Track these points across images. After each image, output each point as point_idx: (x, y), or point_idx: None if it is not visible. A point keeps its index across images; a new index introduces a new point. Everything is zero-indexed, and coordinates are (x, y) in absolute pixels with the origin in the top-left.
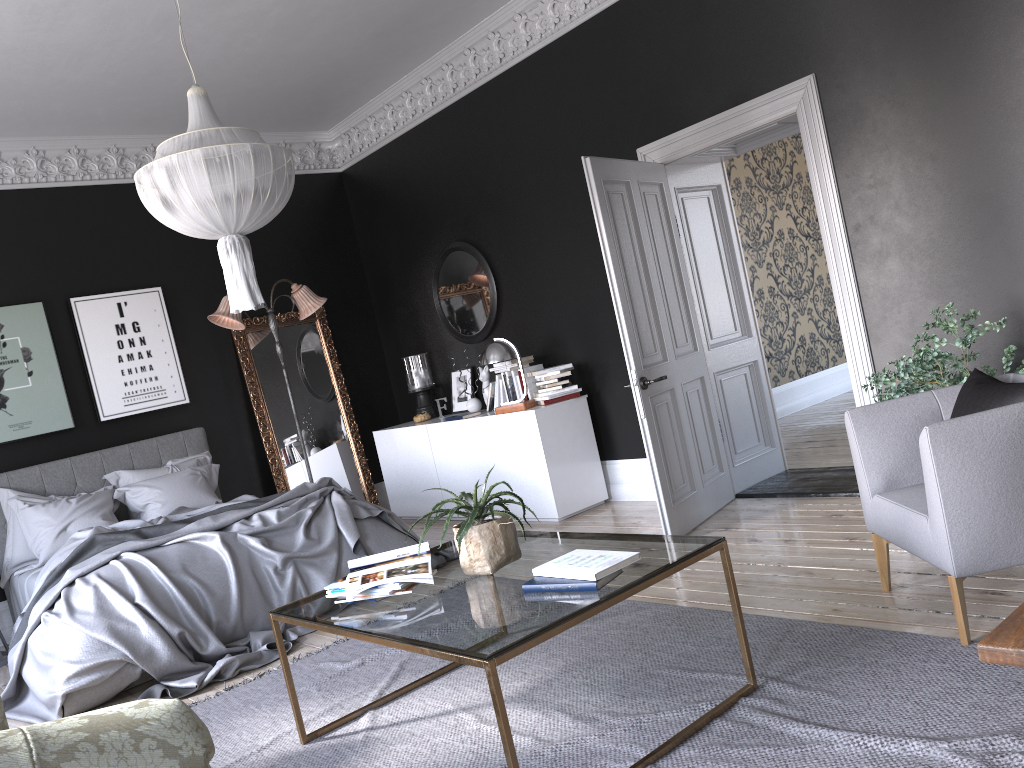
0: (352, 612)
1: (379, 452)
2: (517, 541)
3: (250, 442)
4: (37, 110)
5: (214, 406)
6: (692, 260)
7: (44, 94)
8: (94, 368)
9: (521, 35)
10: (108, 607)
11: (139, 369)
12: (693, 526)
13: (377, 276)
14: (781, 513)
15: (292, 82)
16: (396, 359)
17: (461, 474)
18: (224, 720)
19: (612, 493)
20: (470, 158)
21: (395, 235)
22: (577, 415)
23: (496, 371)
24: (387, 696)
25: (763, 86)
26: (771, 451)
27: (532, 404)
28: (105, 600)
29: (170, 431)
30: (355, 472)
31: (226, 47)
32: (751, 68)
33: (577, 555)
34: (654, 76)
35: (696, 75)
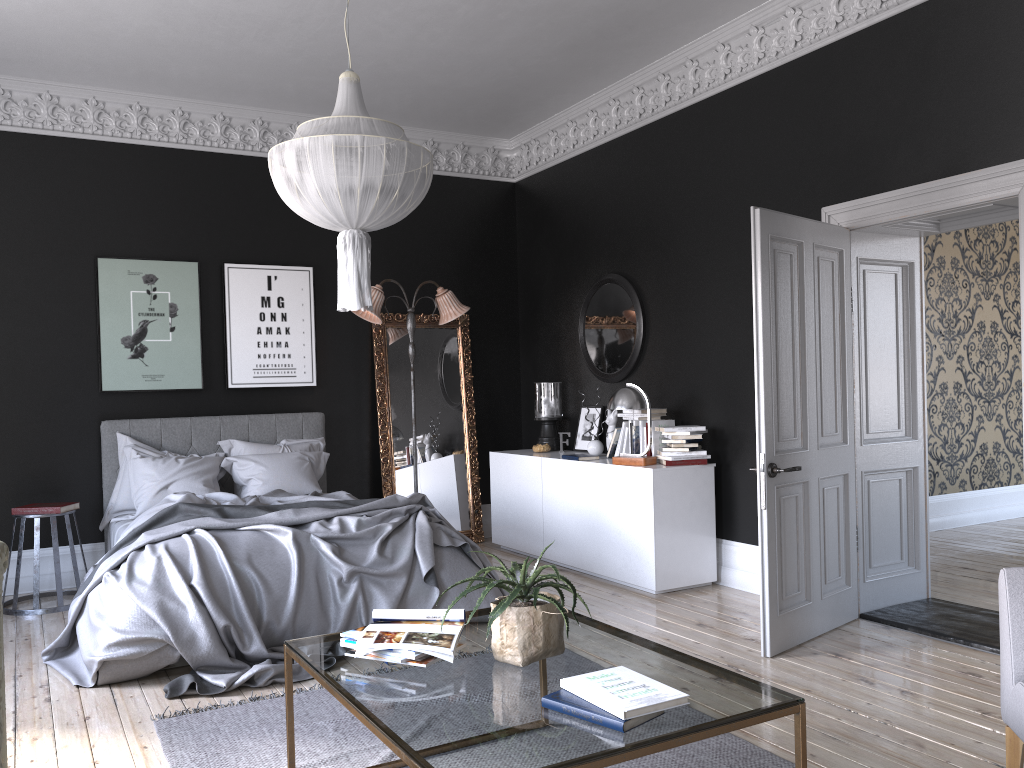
0: (358, 671)
1: (491, 474)
2: (562, 634)
3: (367, 437)
4: (227, 77)
5: (339, 394)
6: (862, 341)
7: (234, 62)
8: (232, 335)
9: (720, 67)
10: (165, 582)
11: (275, 344)
12: (799, 642)
13: (529, 294)
14: (907, 653)
15: (476, 84)
16: (531, 382)
17: (566, 517)
18: (232, 736)
19: (722, 576)
20: (643, 189)
21: (554, 255)
22: (699, 484)
23: (624, 417)
24: (395, 762)
25: (983, 159)
26: (914, 573)
27: (653, 461)
28: (164, 574)
29: (292, 410)
30: (465, 488)
31: (411, 39)
32: (973, 136)
33: (618, 675)
34: (857, 130)
35: (906, 136)
